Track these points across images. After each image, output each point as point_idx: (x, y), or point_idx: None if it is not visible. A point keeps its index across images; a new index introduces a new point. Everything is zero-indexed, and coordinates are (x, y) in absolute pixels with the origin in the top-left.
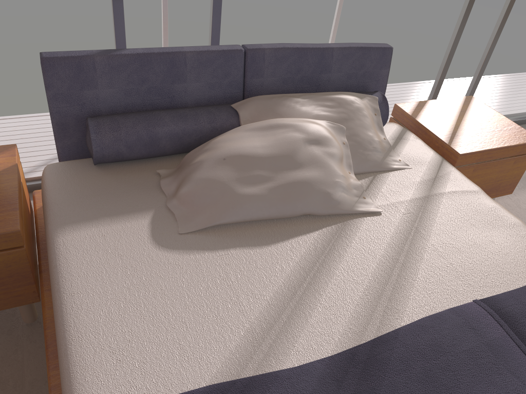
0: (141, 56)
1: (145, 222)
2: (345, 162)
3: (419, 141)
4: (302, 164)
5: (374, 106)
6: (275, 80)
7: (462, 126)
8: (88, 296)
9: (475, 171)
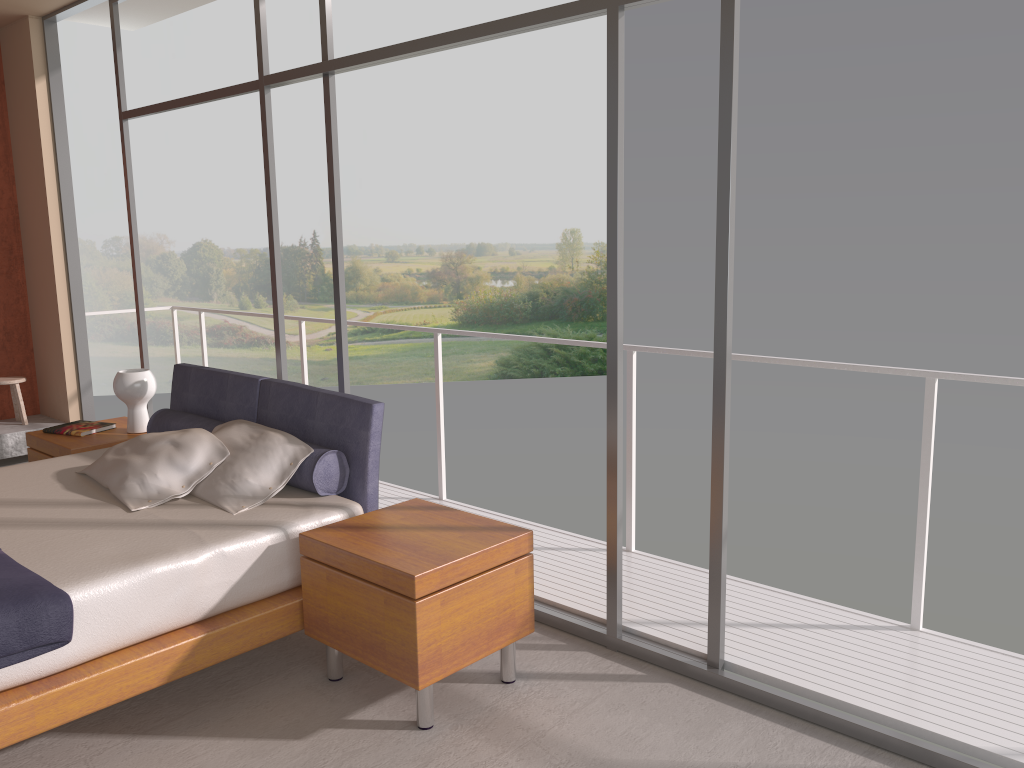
0: (209, 372)
1: (87, 464)
2: (191, 478)
3: (310, 513)
4: (145, 453)
5: (298, 456)
6: (274, 414)
7: (393, 530)
8: (6, 468)
9: (330, 581)
